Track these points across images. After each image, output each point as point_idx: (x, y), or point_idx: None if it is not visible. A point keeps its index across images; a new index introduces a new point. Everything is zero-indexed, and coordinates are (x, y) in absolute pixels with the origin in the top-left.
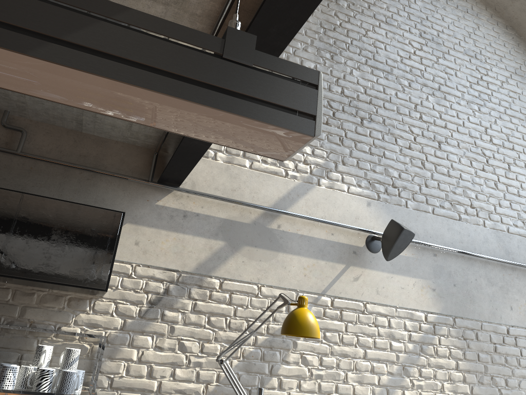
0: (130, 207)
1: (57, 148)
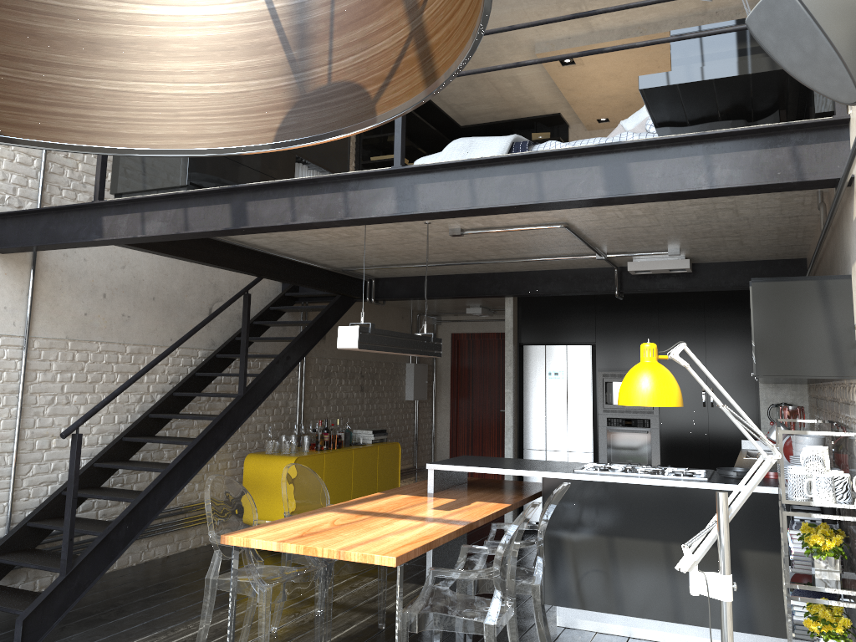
0: (850, 241)
1: None
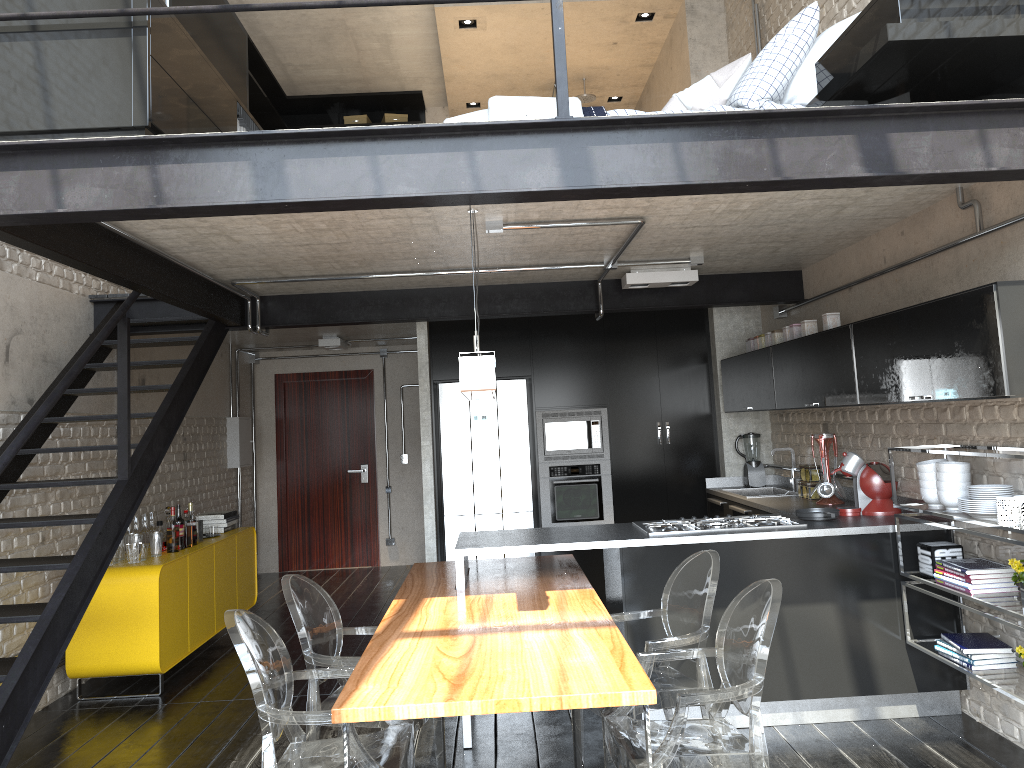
0: None
1: (1011, 201)
